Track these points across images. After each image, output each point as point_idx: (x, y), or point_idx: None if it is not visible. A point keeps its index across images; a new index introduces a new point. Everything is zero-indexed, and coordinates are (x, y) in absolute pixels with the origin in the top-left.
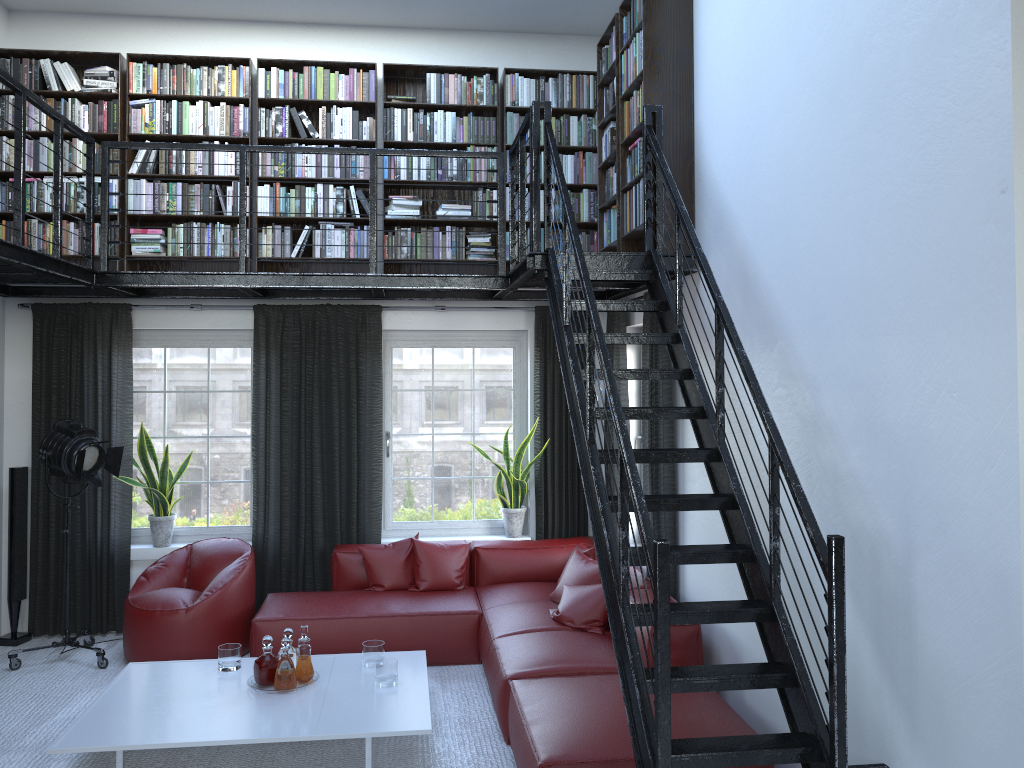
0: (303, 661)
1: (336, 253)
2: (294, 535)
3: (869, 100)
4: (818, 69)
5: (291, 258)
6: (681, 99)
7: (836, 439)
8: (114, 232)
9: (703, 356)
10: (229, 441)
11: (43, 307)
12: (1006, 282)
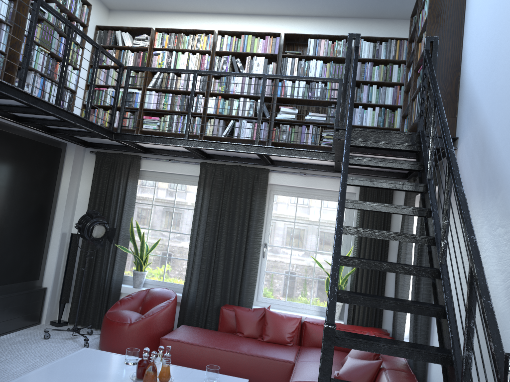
0: (164, 368)
1: (245, 136)
2: (204, 294)
3: None
4: None
5: (221, 137)
6: (454, 34)
7: None
8: (136, 117)
9: (454, 208)
10: (180, 236)
11: (100, 153)
12: None
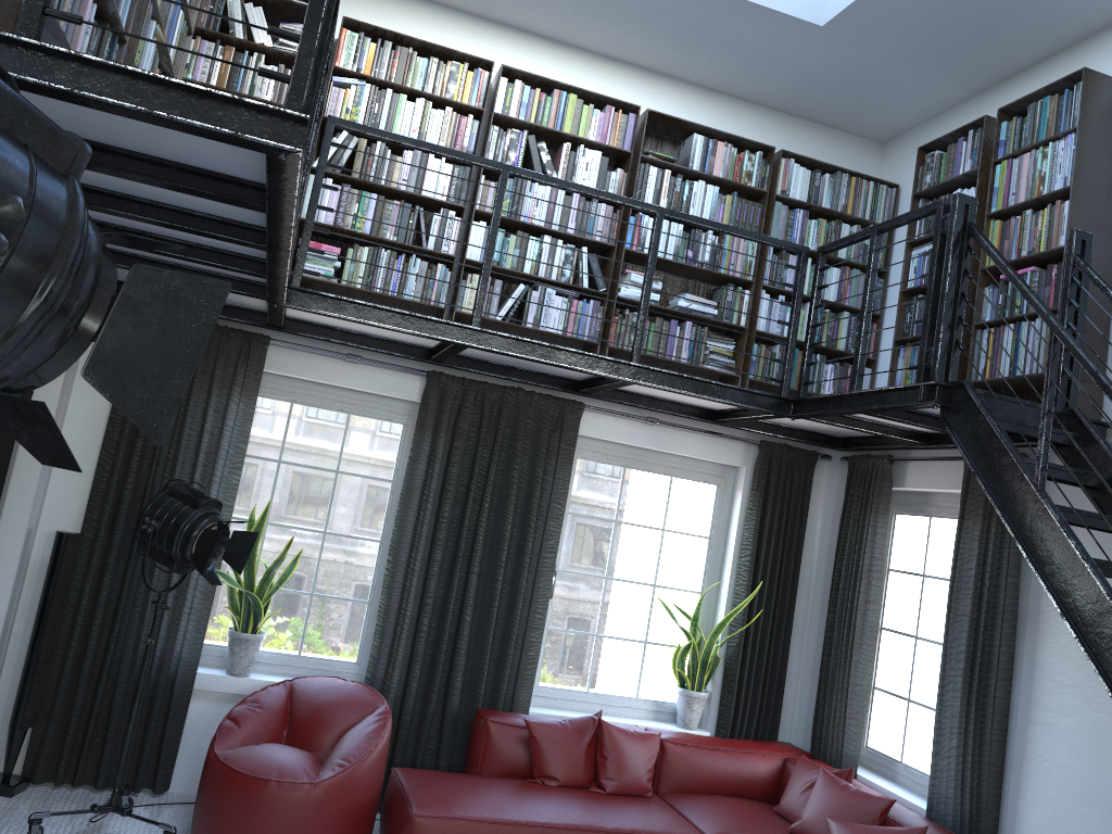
0: None
1: (552, 326)
2: (422, 686)
3: None
4: None
5: (498, 321)
6: (1106, 232)
7: None
8: None
9: (1111, 554)
10: (350, 543)
11: None
12: None
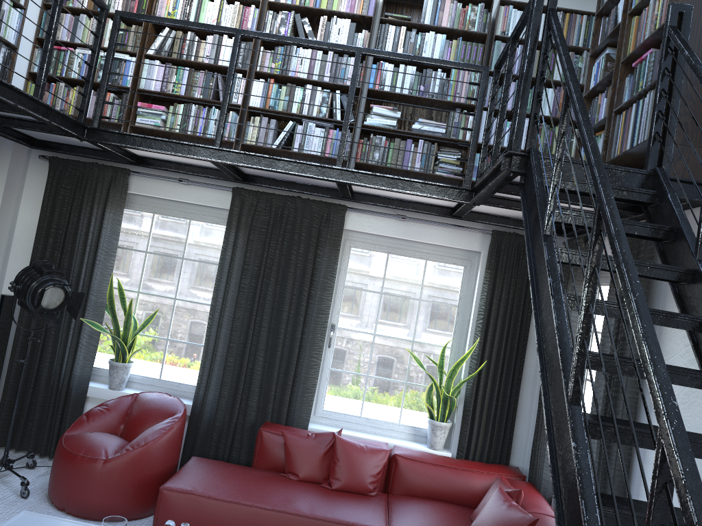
0: None
1: (313, 150)
2: (230, 404)
3: None
4: None
5: (271, 148)
6: None
7: None
8: (124, 103)
9: None
10: (192, 306)
11: (58, 161)
12: None
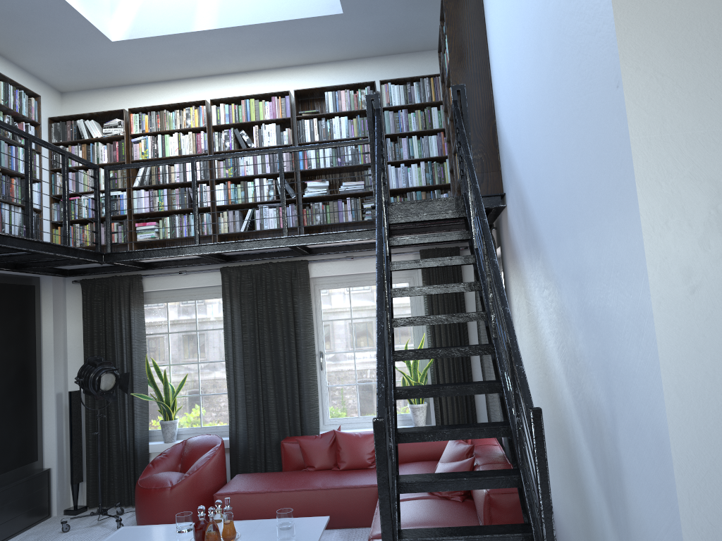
0: (226, 525)
1: (271, 225)
2: (257, 431)
3: (553, 40)
4: (531, 27)
5: (240, 232)
6: (481, 77)
7: (572, 326)
8: (125, 227)
9: (514, 272)
10: (212, 365)
11: (87, 281)
12: (629, 165)
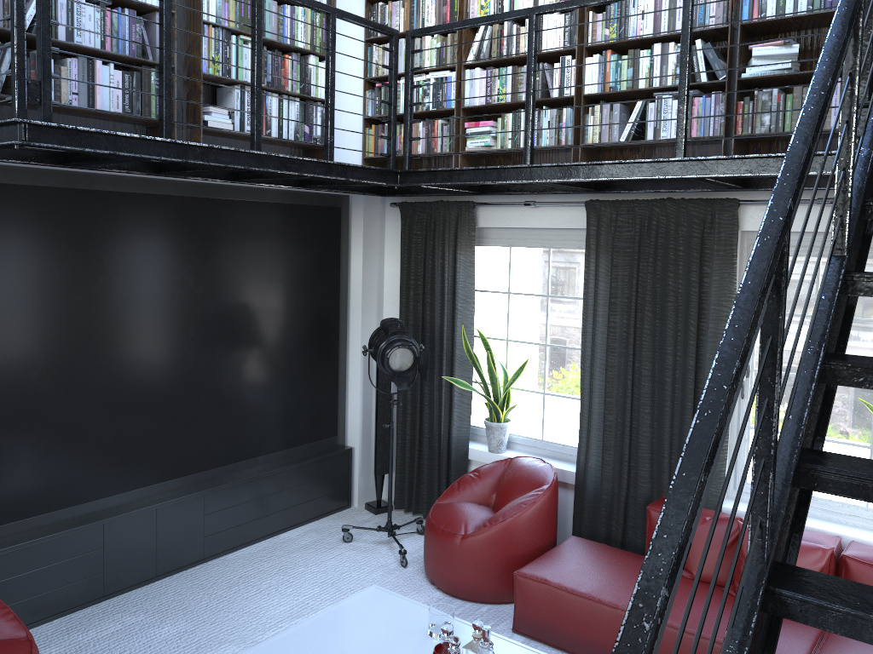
0: None
1: (673, 132)
2: (618, 472)
3: None
4: None
5: (617, 143)
6: None
7: None
8: (452, 128)
9: None
10: (566, 352)
11: (406, 206)
12: None
